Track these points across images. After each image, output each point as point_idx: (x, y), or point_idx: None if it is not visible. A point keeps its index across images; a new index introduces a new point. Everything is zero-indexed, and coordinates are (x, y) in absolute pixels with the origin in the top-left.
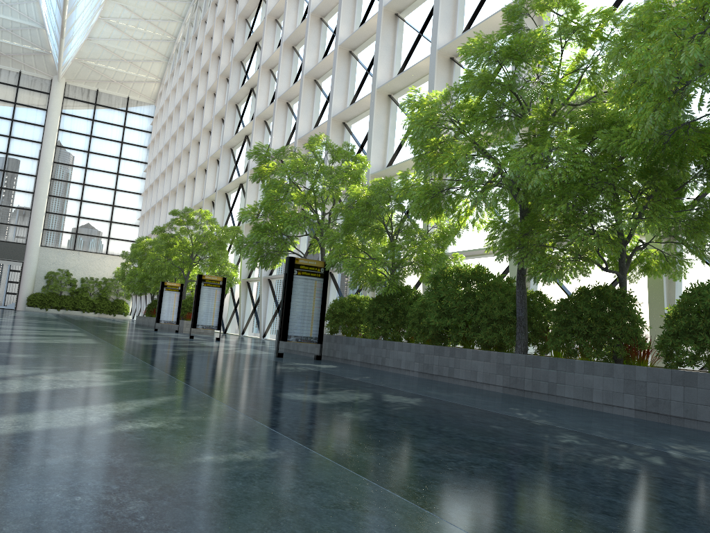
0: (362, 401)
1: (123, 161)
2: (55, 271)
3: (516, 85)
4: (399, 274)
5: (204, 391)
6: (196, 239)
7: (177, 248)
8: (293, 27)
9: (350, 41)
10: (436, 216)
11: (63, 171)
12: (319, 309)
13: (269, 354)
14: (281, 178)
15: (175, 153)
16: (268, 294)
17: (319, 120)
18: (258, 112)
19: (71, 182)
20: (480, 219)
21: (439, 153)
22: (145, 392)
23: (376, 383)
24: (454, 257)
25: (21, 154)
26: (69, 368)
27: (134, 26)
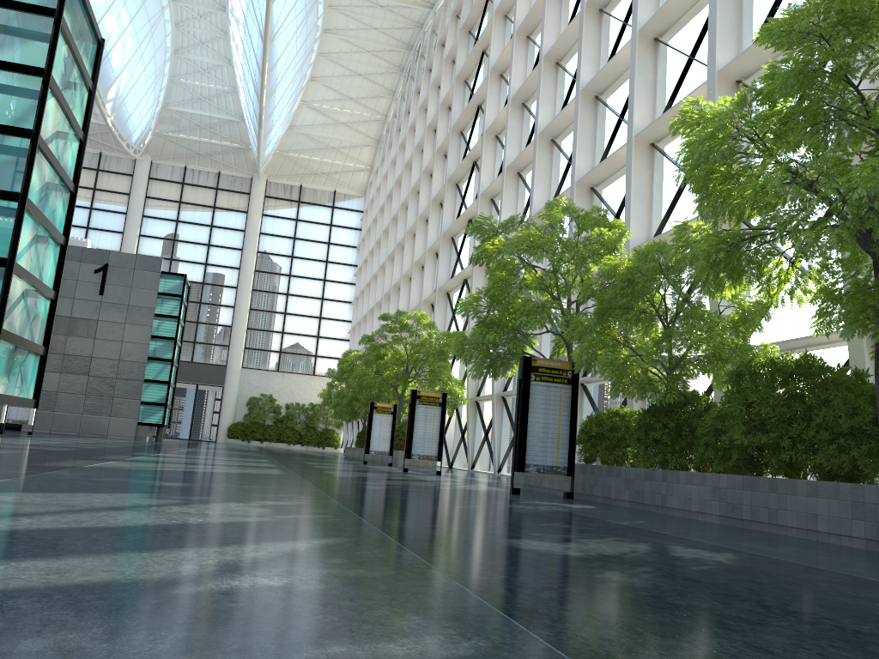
0: (637, 555)
1: (330, 265)
2: (258, 397)
3: (856, 66)
4: (680, 374)
5: (389, 533)
6: (411, 348)
7: (388, 361)
8: (522, 79)
9: (595, 83)
10: (735, 281)
11: (265, 281)
12: (567, 428)
13: (501, 490)
14: (511, 257)
15: (387, 250)
16: (503, 416)
17: (560, 189)
18: (482, 188)
19: (273, 293)
20: (803, 287)
21: (735, 185)
22: (299, 531)
23: (656, 530)
24: (762, 348)
25: (220, 263)
26: (219, 499)
27: (339, 108)
